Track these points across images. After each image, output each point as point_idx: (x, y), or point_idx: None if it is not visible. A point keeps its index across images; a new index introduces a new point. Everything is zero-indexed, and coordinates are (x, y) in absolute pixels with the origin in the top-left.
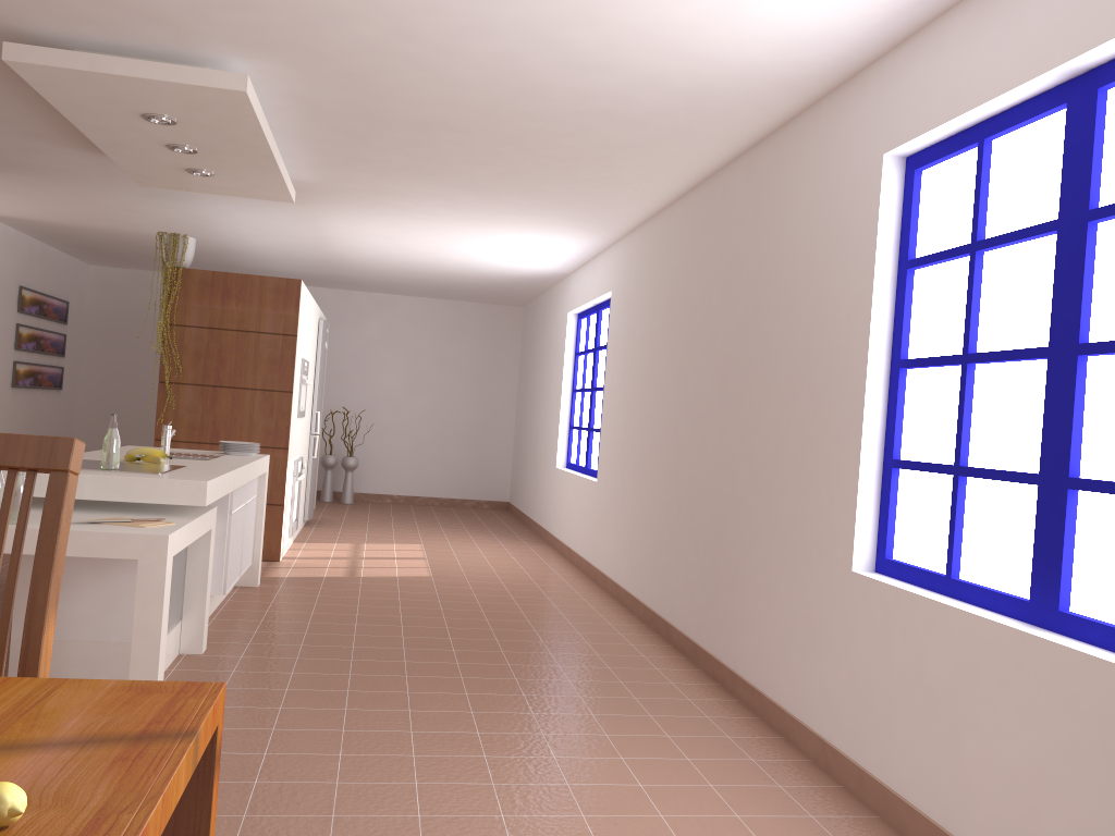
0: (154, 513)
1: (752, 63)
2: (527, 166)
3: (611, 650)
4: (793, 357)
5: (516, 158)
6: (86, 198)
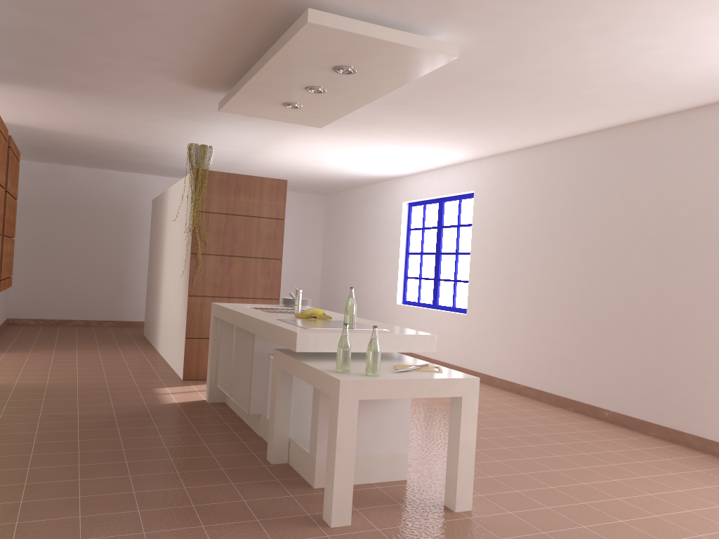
0: (388, 358)
1: None
2: (515, 112)
3: (584, 427)
4: None
5: (517, 107)
6: (116, 115)
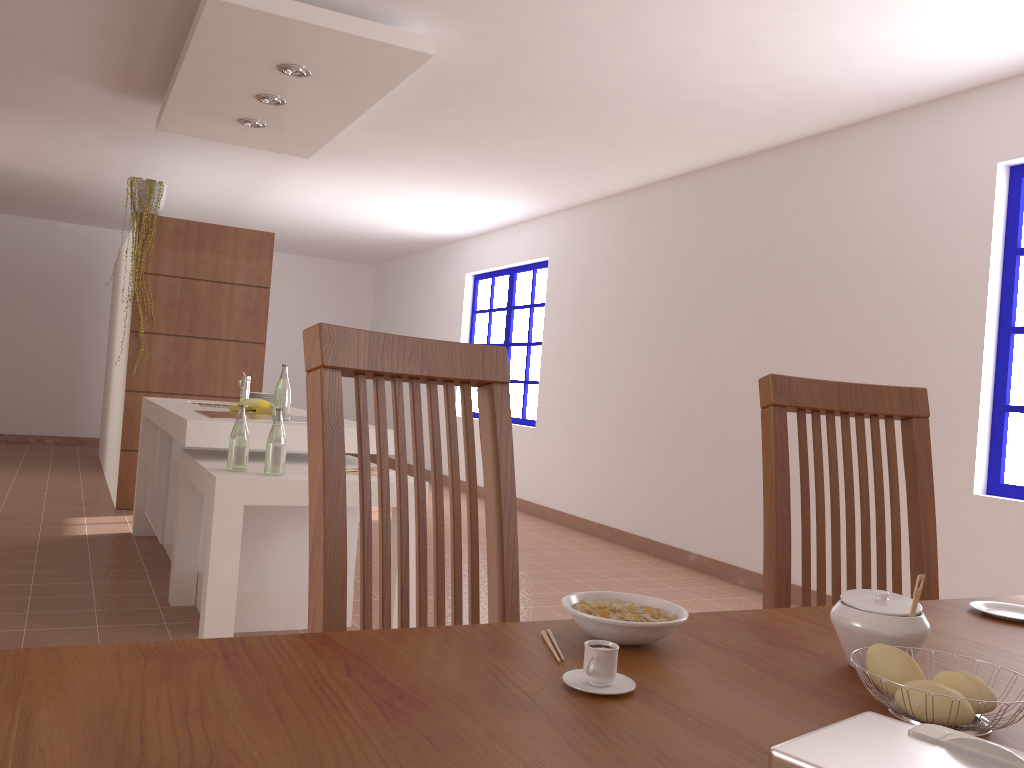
0: None
1: (885, 78)
2: (568, 142)
3: (653, 574)
4: (869, 322)
5: (568, 134)
6: (29, 135)
